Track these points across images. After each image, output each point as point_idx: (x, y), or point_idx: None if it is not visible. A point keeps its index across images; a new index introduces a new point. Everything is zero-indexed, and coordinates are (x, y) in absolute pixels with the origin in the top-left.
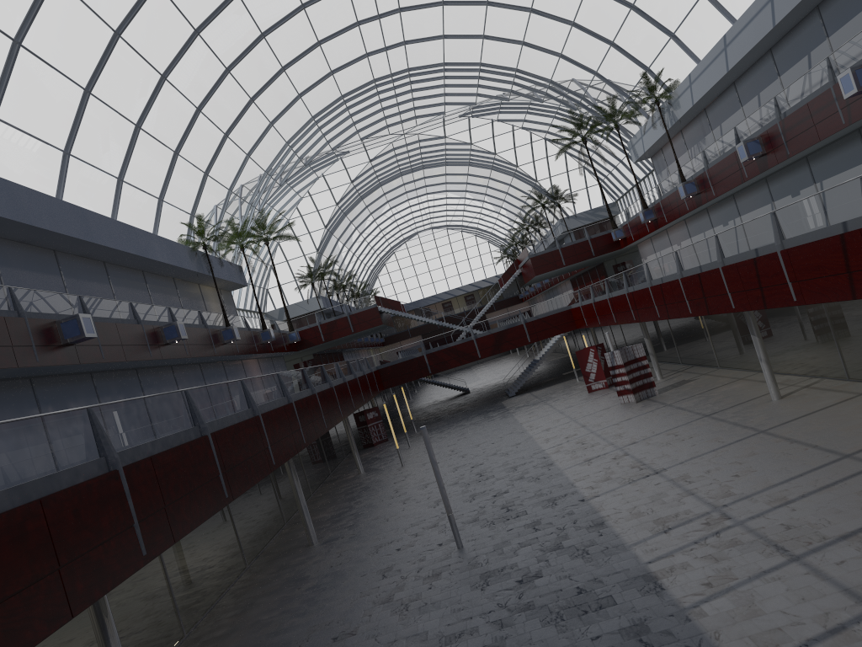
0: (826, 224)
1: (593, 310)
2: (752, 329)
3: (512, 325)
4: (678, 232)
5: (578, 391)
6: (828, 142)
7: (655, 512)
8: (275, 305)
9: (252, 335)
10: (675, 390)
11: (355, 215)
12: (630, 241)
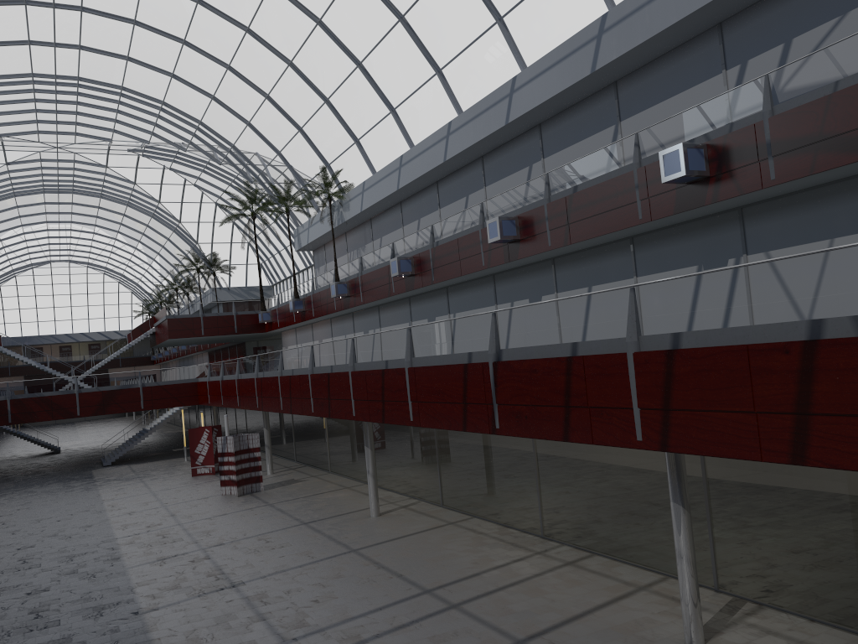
0: (454, 351)
1: (219, 388)
2: (368, 441)
3: (127, 386)
4: (322, 329)
5: (182, 472)
6: (468, 279)
7: (215, 640)
8: None
9: None
10: (282, 489)
11: None
12: (276, 327)
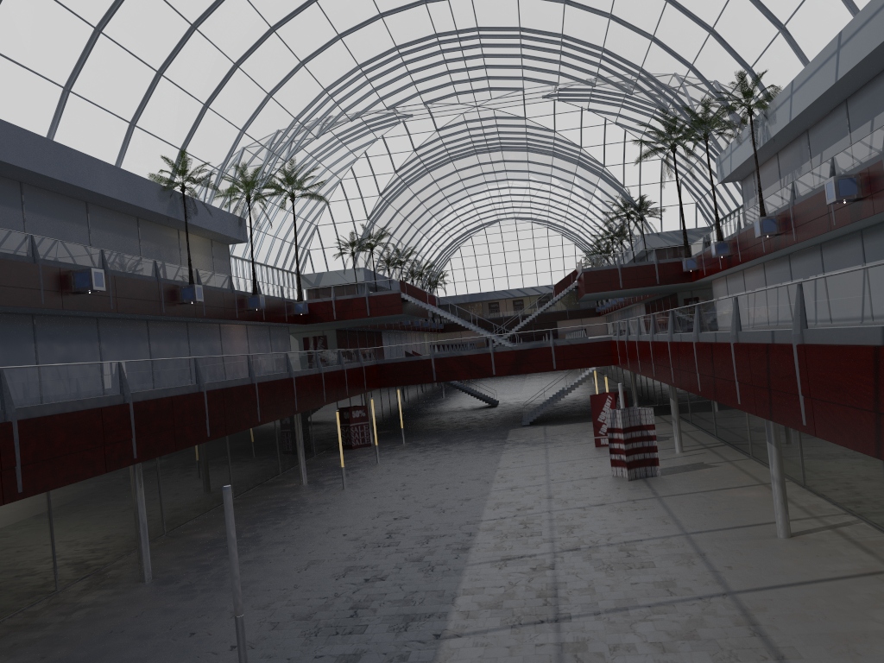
0: (862, 322)
1: (625, 349)
2: (770, 435)
3: (538, 345)
4: (754, 276)
5: (589, 440)
6: None
7: None
8: (314, 268)
9: (234, 299)
10: (682, 476)
11: (420, 188)
12: (702, 275)
